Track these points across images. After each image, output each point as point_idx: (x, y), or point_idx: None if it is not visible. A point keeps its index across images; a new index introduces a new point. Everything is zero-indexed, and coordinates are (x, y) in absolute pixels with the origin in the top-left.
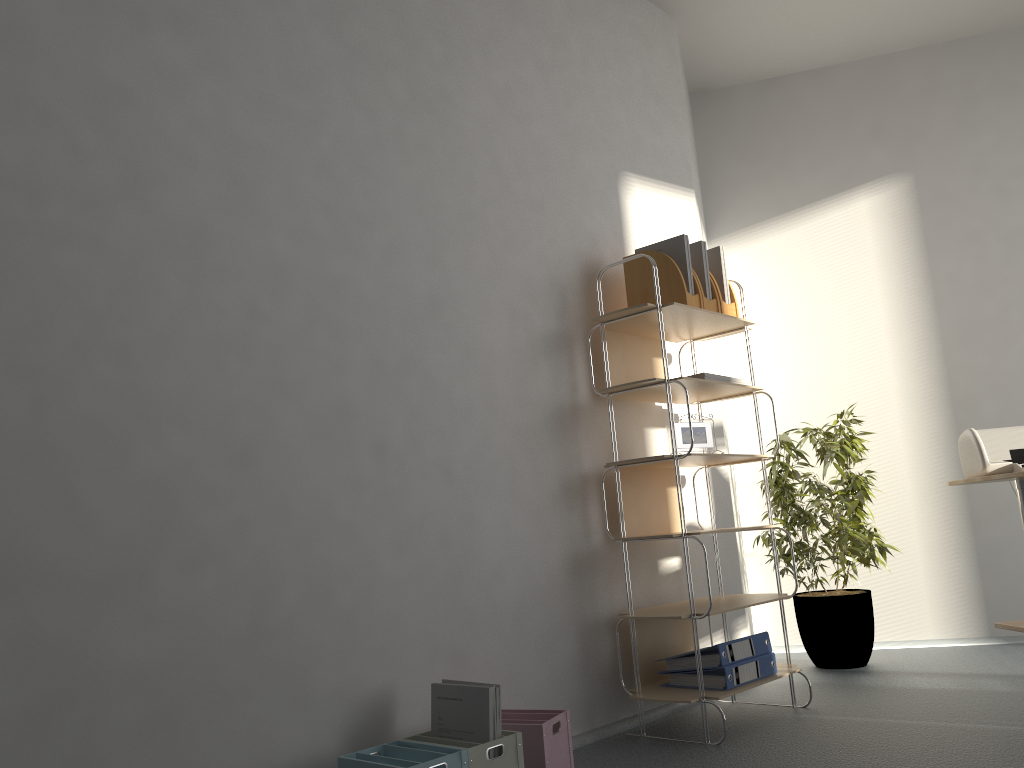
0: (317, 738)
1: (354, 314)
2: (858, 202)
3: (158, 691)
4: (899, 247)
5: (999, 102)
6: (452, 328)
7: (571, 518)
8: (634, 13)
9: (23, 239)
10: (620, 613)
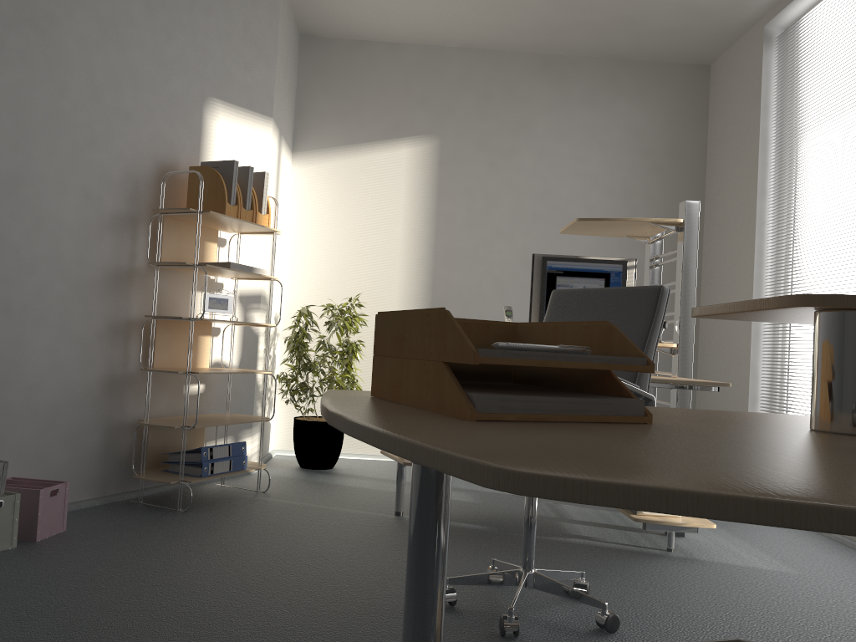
0: None
1: None
2: (401, 149)
3: None
4: (421, 188)
5: (504, 102)
6: (28, 201)
7: (113, 350)
8: None
9: None
10: (140, 419)
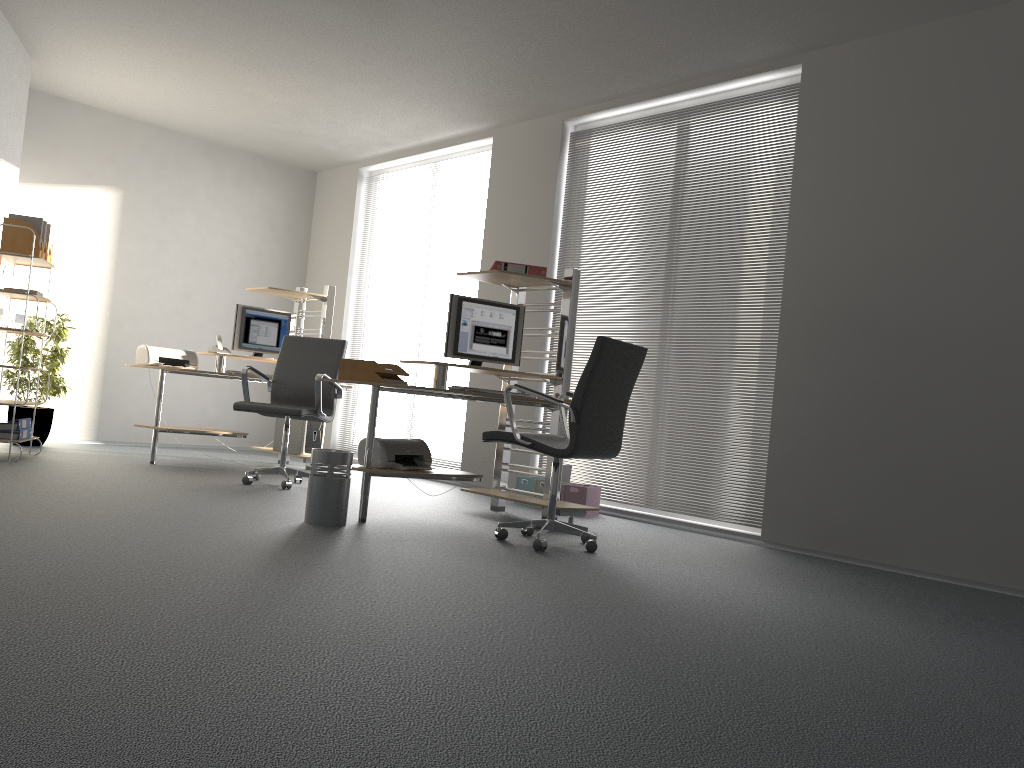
0: None
1: None
2: (91, 194)
3: None
4: (106, 228)
5: (175, 171)
6: None
7: None
8: (20, 58)
9: None
10: None
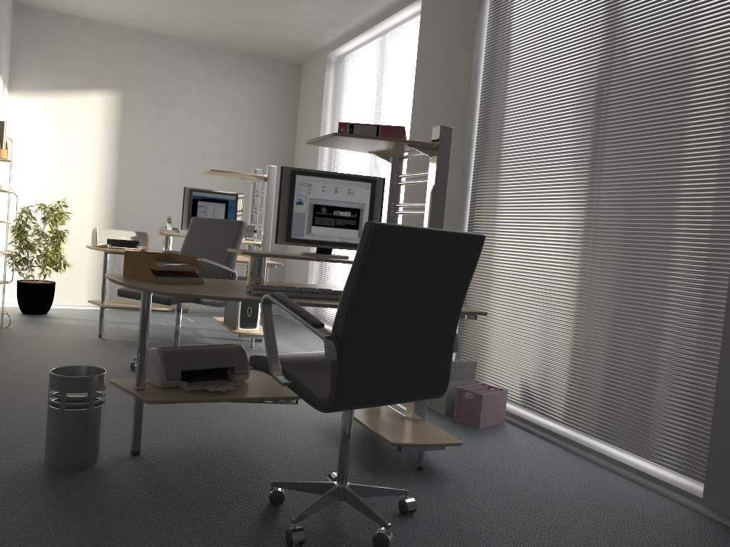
0: None
1: None
2: (94, 97)
3: None
4: (109, 125)
5: (169, 72)
6: None
7: None
8: None
9: None
10: None
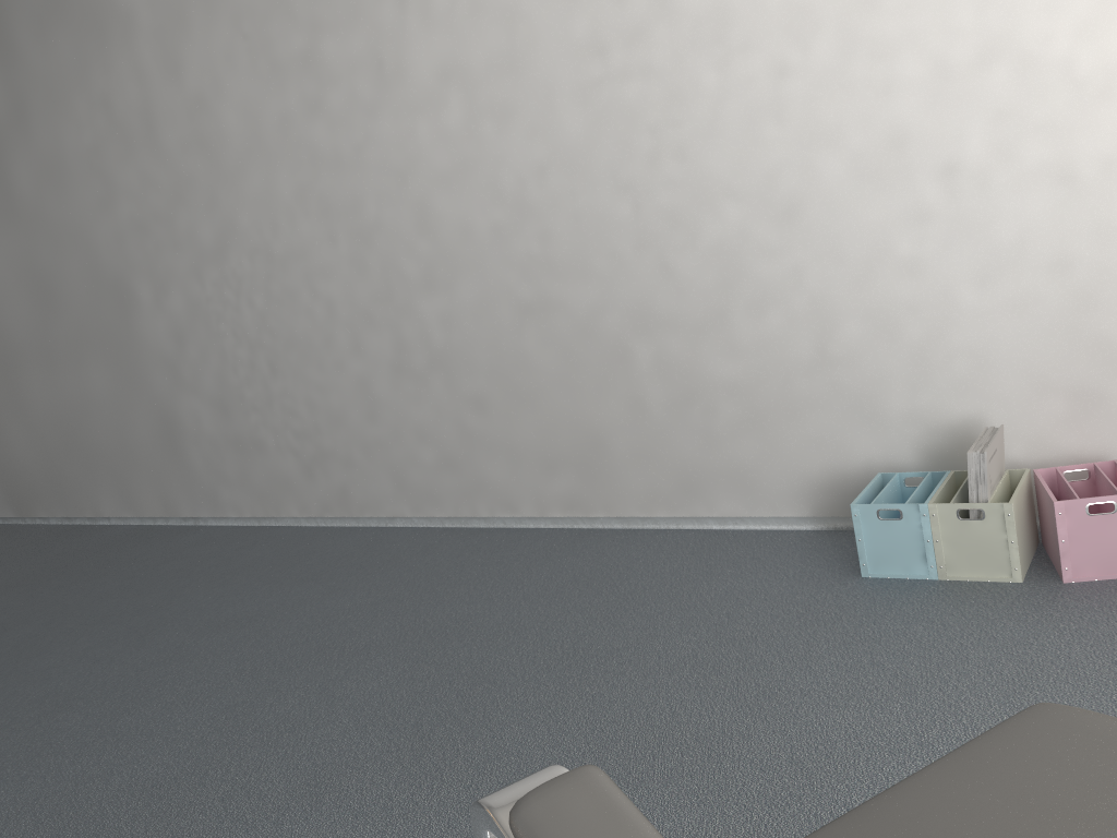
0: (892, 451)
1: (901, 20)
2: None
3: (748, 398)
4: None
5: None
6: None
7: None
8: None
9: (603, 90)
10: None
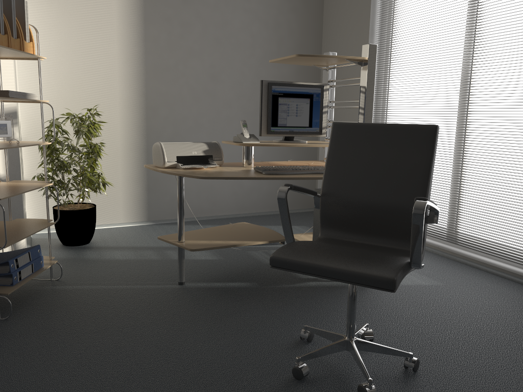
0: None
1: None
2: None
3: None
4: (130, 15)
5: None
6: None
7: None
8: None
9: None
10: None
